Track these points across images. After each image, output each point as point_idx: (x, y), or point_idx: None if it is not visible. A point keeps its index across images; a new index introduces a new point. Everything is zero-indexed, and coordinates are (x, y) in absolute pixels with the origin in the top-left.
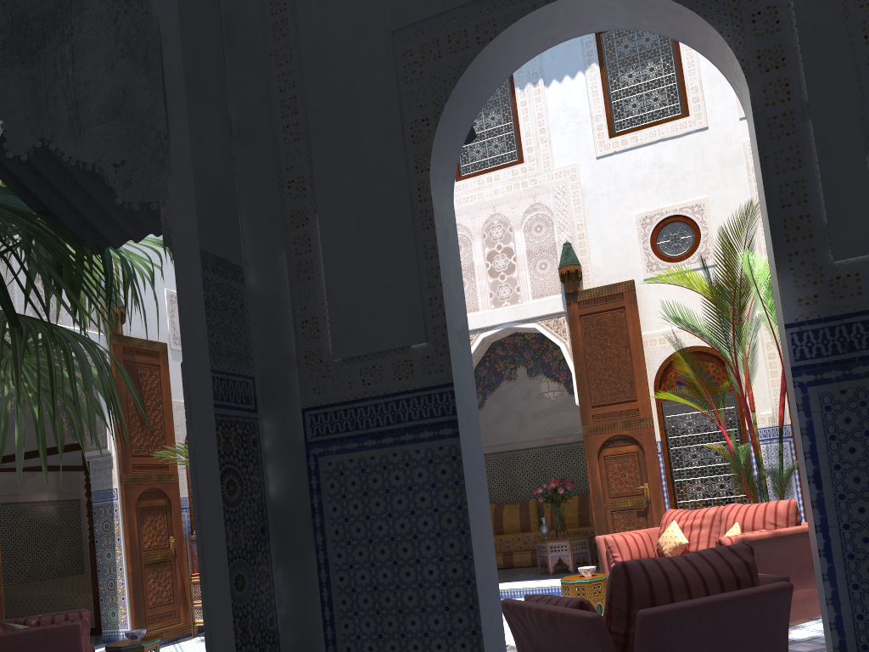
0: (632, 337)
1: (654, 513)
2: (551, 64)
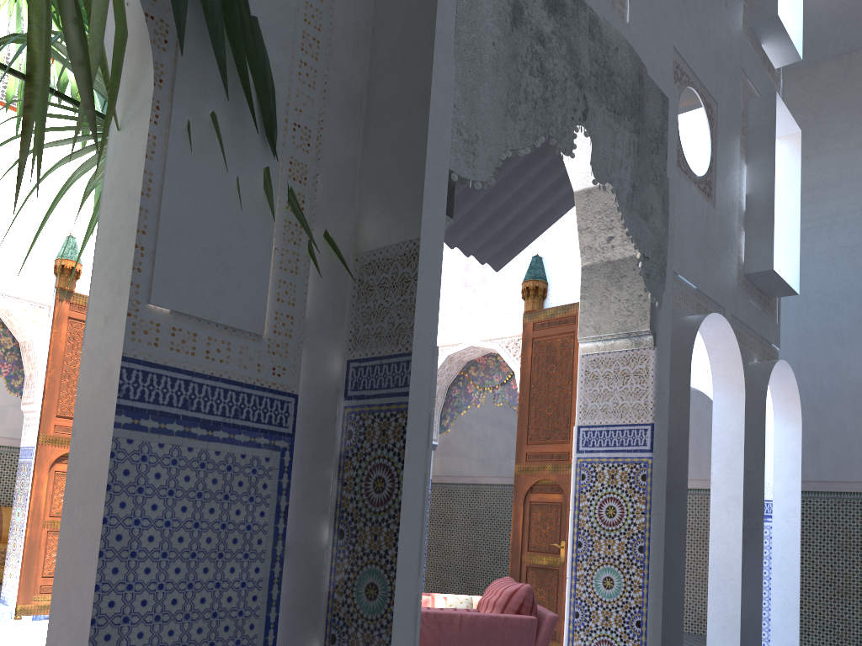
0: None
1: None
2: None
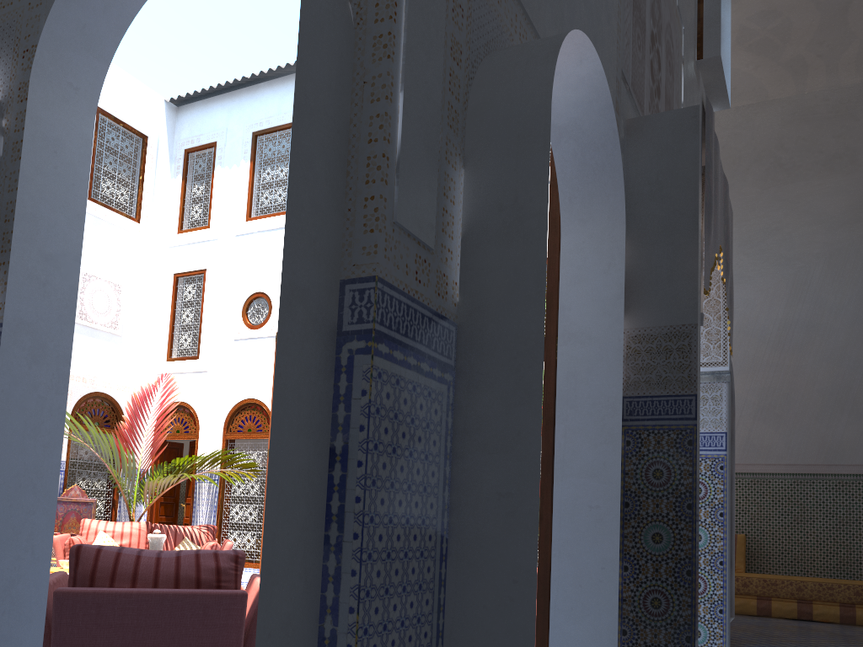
0: None
1: None
2: None
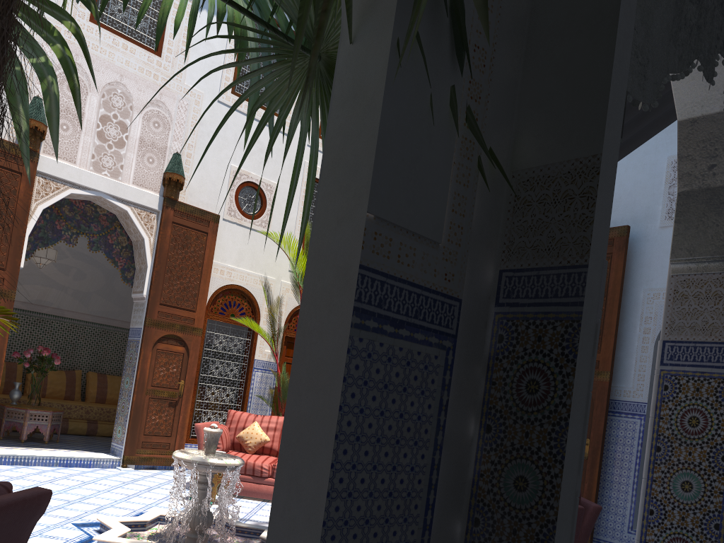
0: (206, 260)
1: (183, 406)
2: None
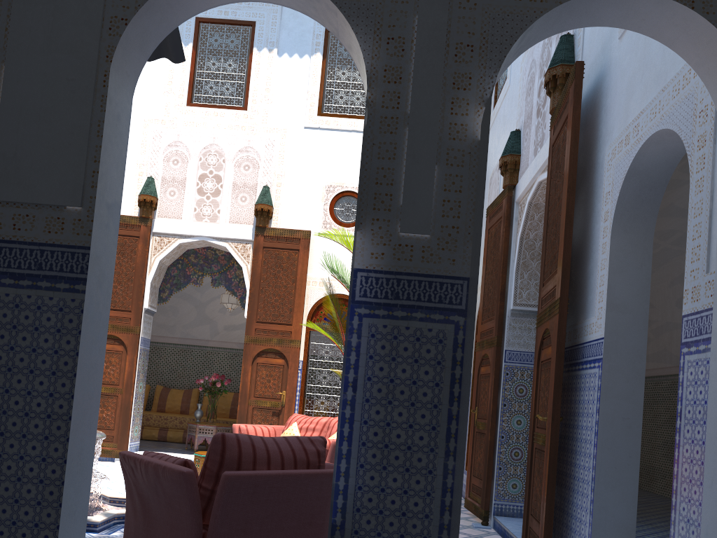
0: (300, 275)
1: (285, 415)
2: (286, 40)
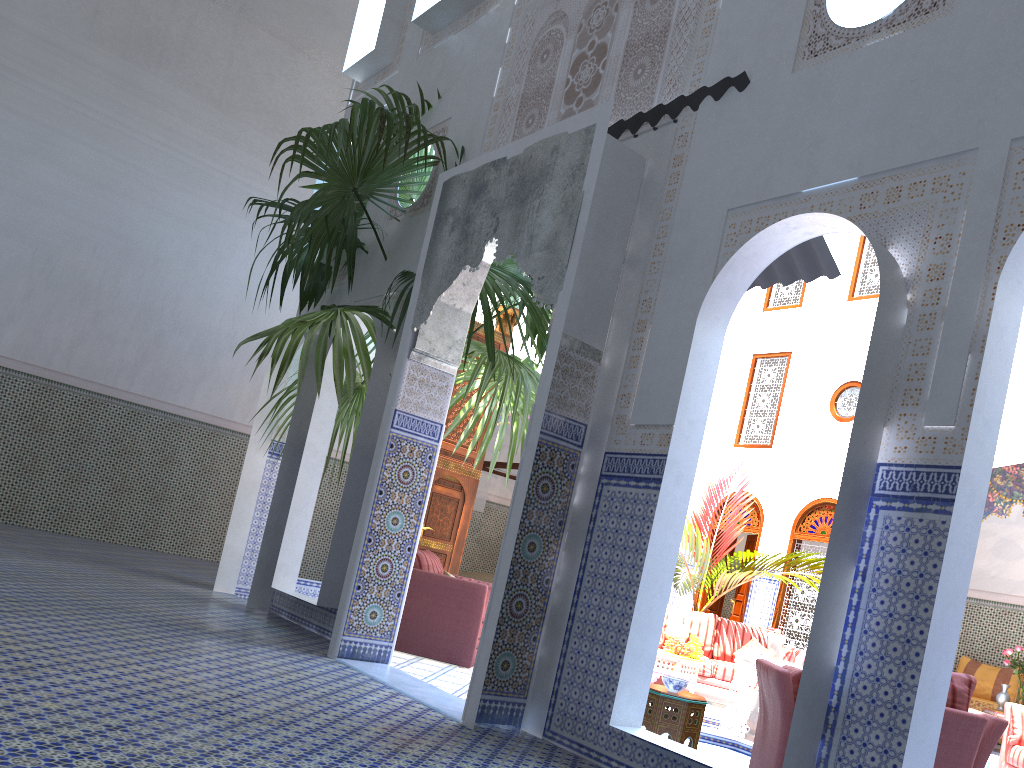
0: None
1: None
2: None
